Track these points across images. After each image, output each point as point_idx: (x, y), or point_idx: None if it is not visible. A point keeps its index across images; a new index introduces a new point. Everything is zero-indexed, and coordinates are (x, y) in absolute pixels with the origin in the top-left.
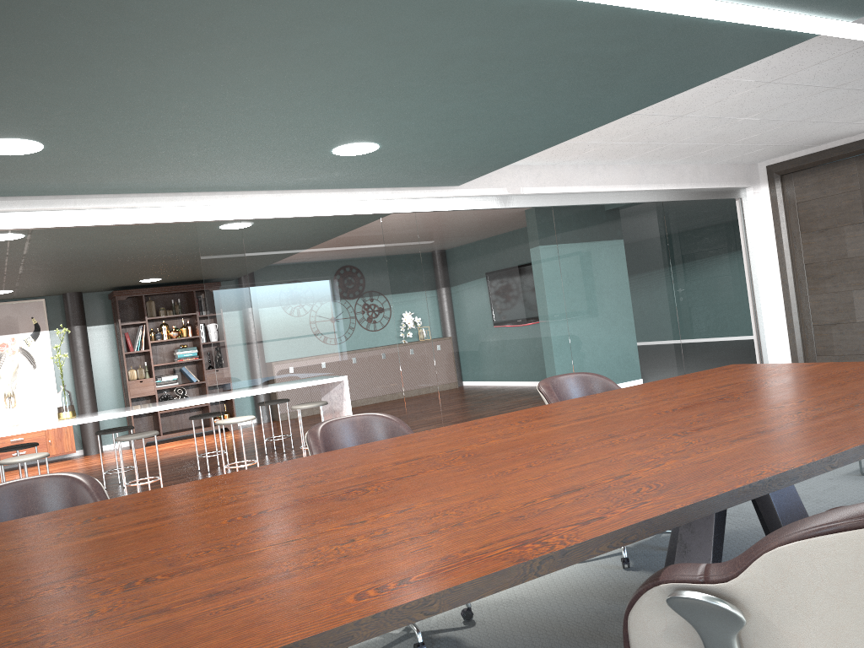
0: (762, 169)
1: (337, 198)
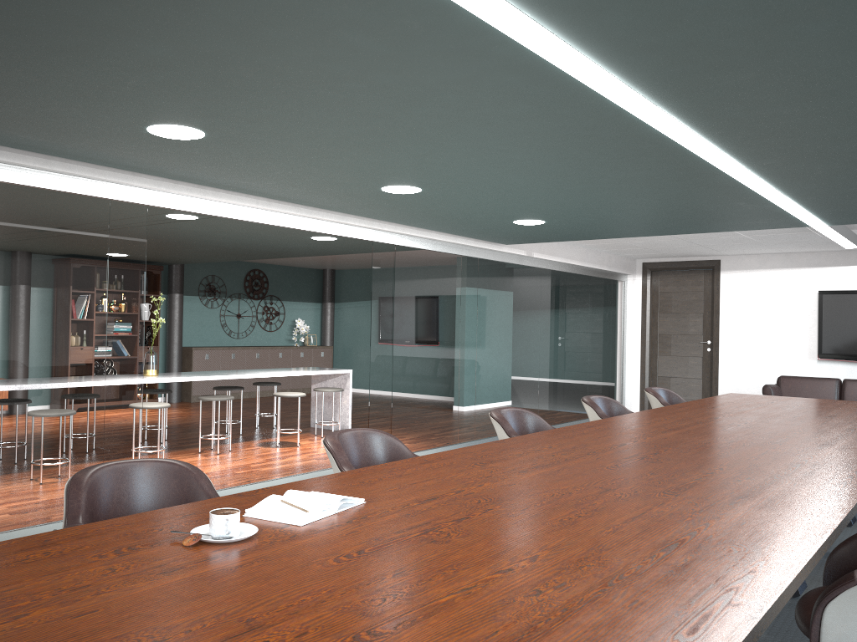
0: (639, 264)
1: (448, 240)
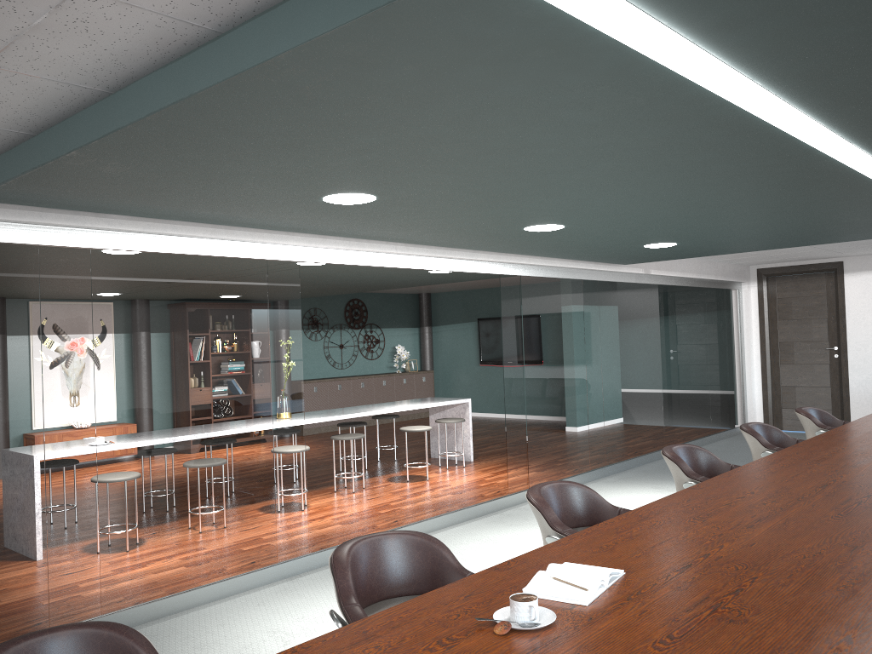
0: (753, 270)
1: (570, 266)
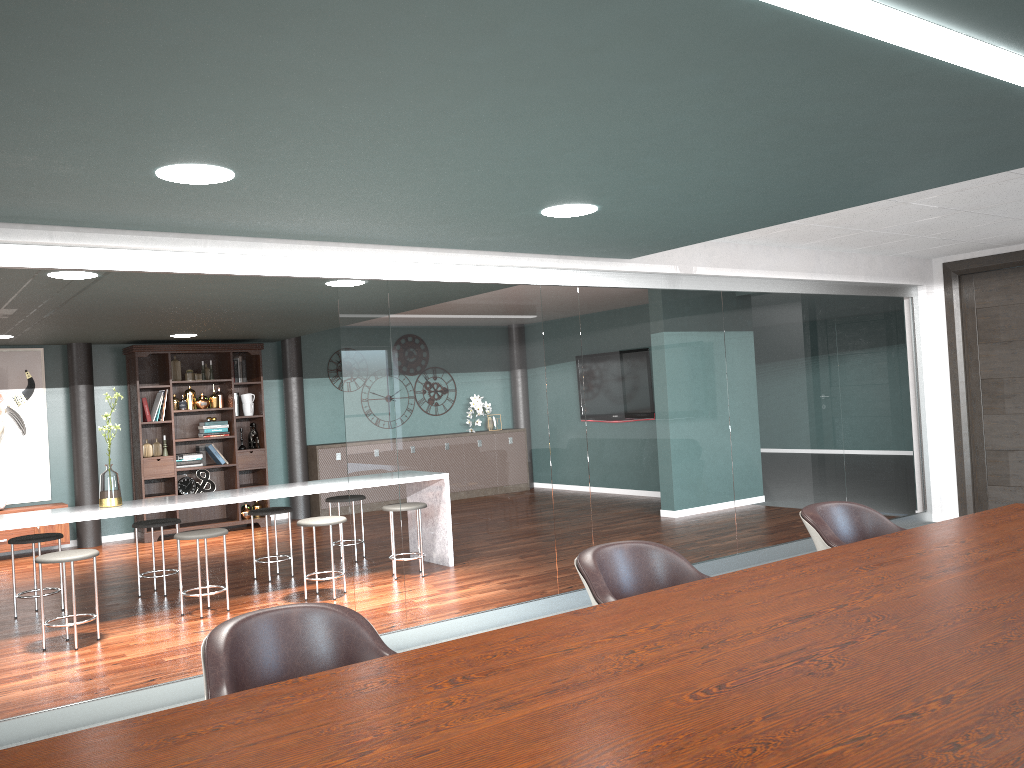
0: (937, 266)
1: (498, 263)
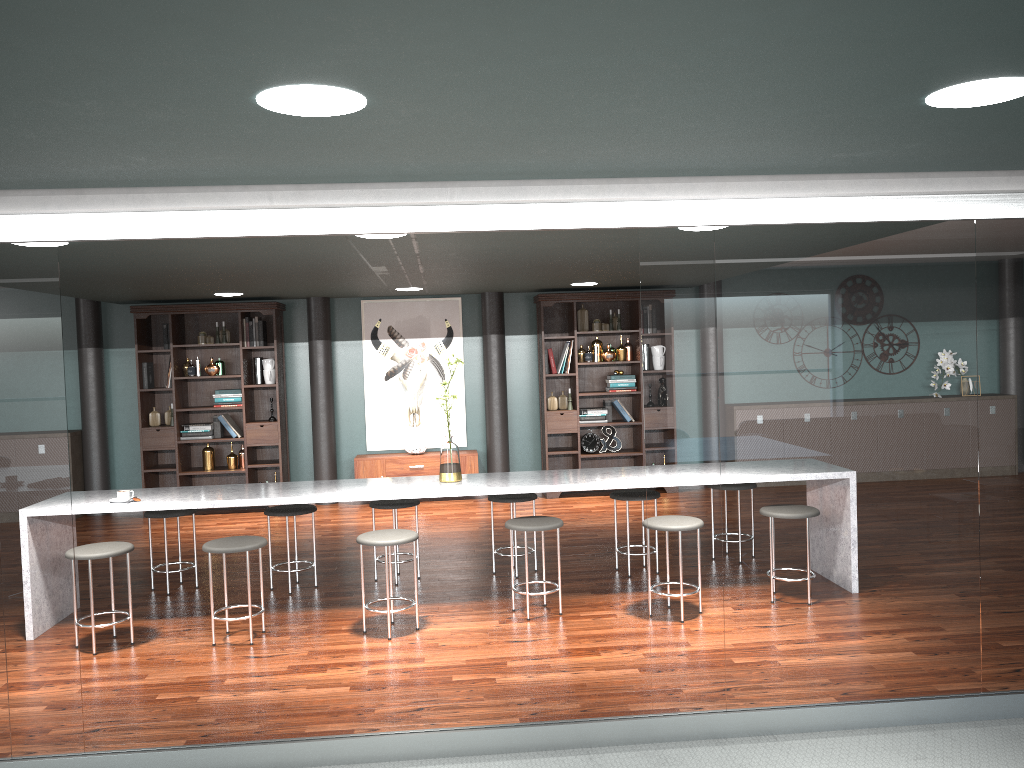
0: None
1: (895, 190)
